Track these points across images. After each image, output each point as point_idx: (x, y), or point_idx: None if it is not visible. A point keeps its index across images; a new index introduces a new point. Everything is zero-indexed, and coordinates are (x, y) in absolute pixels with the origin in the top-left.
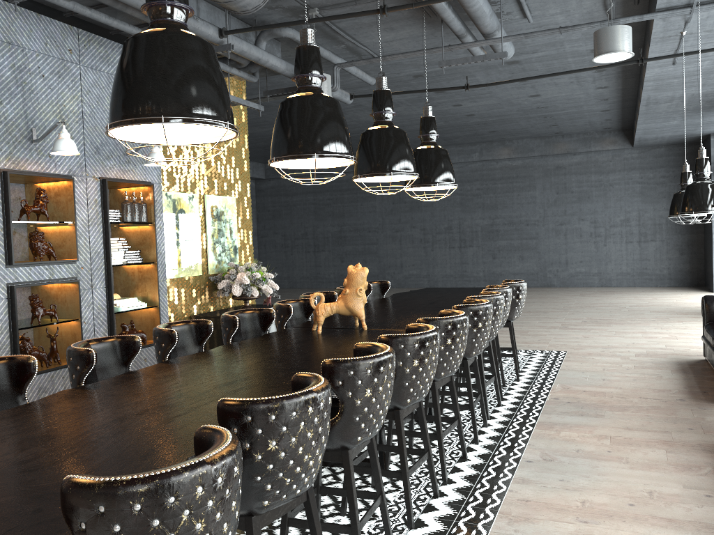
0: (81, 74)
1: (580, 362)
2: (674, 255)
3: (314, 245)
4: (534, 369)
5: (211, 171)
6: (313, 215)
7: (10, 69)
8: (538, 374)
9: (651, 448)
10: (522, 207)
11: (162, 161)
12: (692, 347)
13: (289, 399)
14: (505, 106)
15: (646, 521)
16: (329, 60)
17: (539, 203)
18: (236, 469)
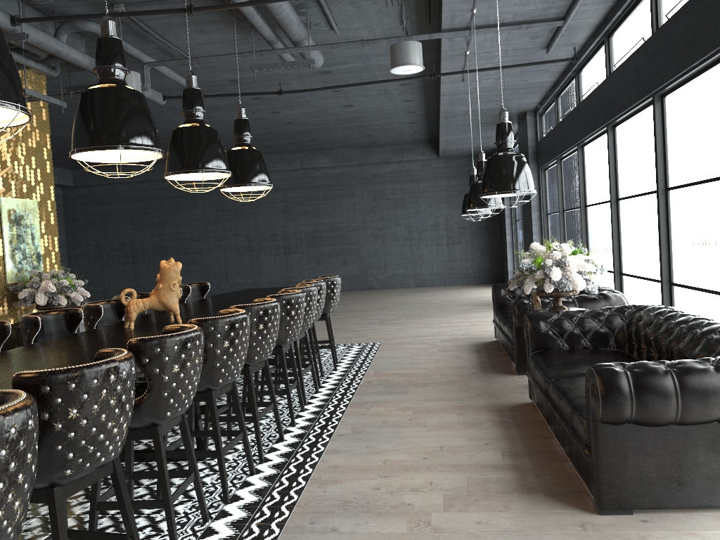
0: None
1: (392, 350)
2: (477, 255)
3: (133, 256)
4: (351, 359)
5: (7, 171)
6: (130, 225)
7: None
8: (354, 363)
9: (446, 413)
10: (343, 213)
11: None
12: (487, 332)
13: (89, 367)
14: (322, 115)
15: (435, 469)
16: (139, 59)
17: (358, 209)
18: (31, 422)
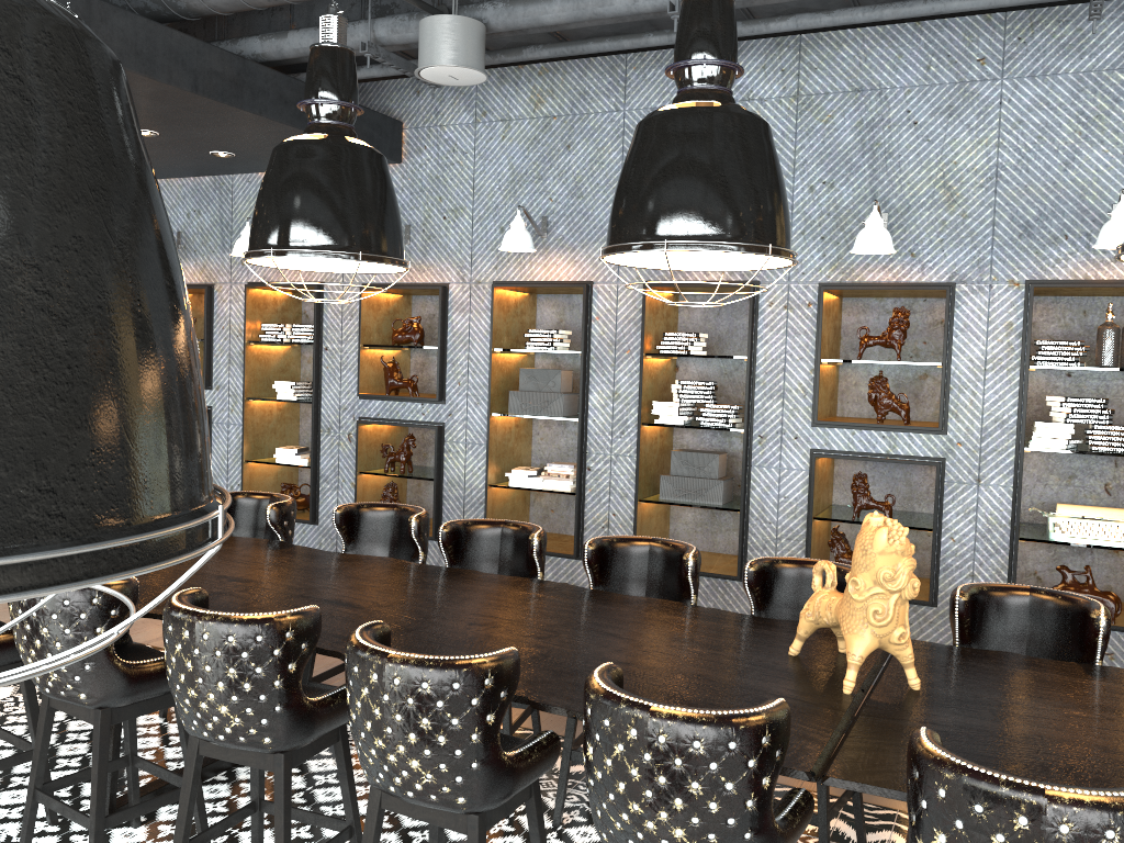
0: (1004, 96)
1: None
2: None
3: None
4: None
5: None
6: None
7: (854, 130)
8: None
9: None
10: None
11: (1117, 239)
12: None
13: None
14: None
15: None
16: None
17: None
18: None
